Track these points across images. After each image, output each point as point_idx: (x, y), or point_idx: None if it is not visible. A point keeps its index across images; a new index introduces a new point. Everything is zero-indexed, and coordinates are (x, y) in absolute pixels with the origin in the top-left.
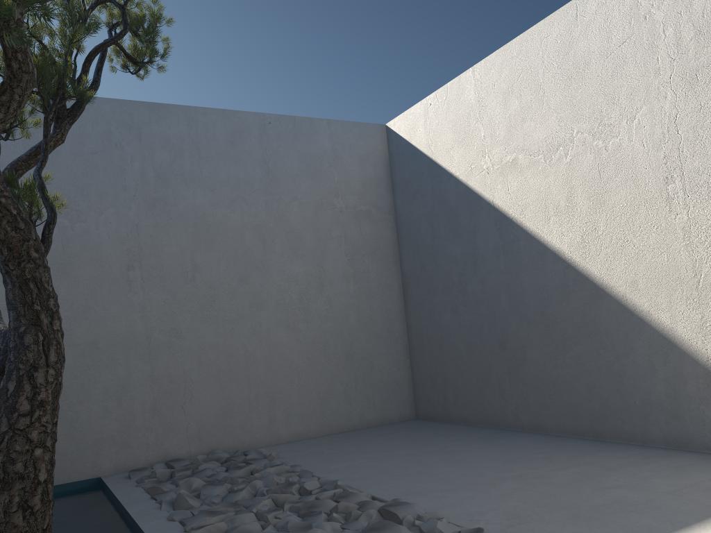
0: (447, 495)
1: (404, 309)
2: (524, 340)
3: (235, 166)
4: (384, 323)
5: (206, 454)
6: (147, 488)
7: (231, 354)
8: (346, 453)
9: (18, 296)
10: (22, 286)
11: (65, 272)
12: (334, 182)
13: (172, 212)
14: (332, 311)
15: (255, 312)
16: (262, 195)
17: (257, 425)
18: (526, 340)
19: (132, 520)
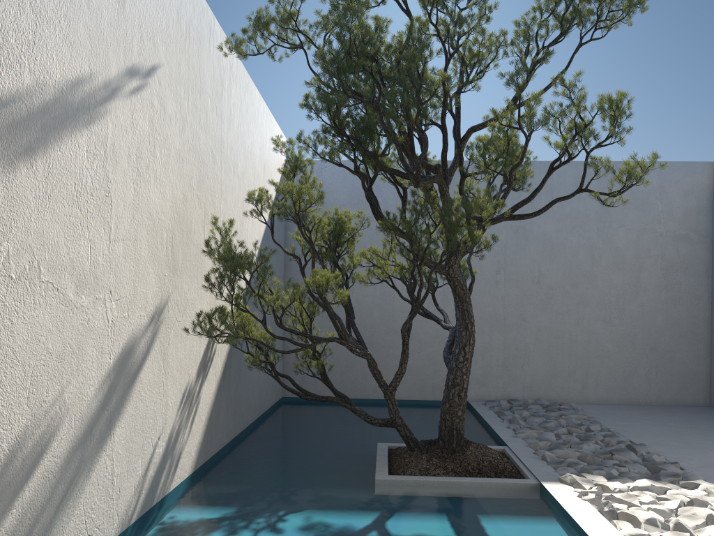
0: (678, 449)
1: (710, 317)
2: None
3: (577, 202)
4: (689, 326)
5: (534, 400)
6: (495, 411)
7: (559, 336)
8: (632, 417)
9: (460, 316)
10: (462, 312)
11: None
12: (657, 211)
13: (528, 235)
14: (642, 313)
15: (580, 308)
16: (596, 223)
17: (572, 387)
18: None
19: (487, 424)
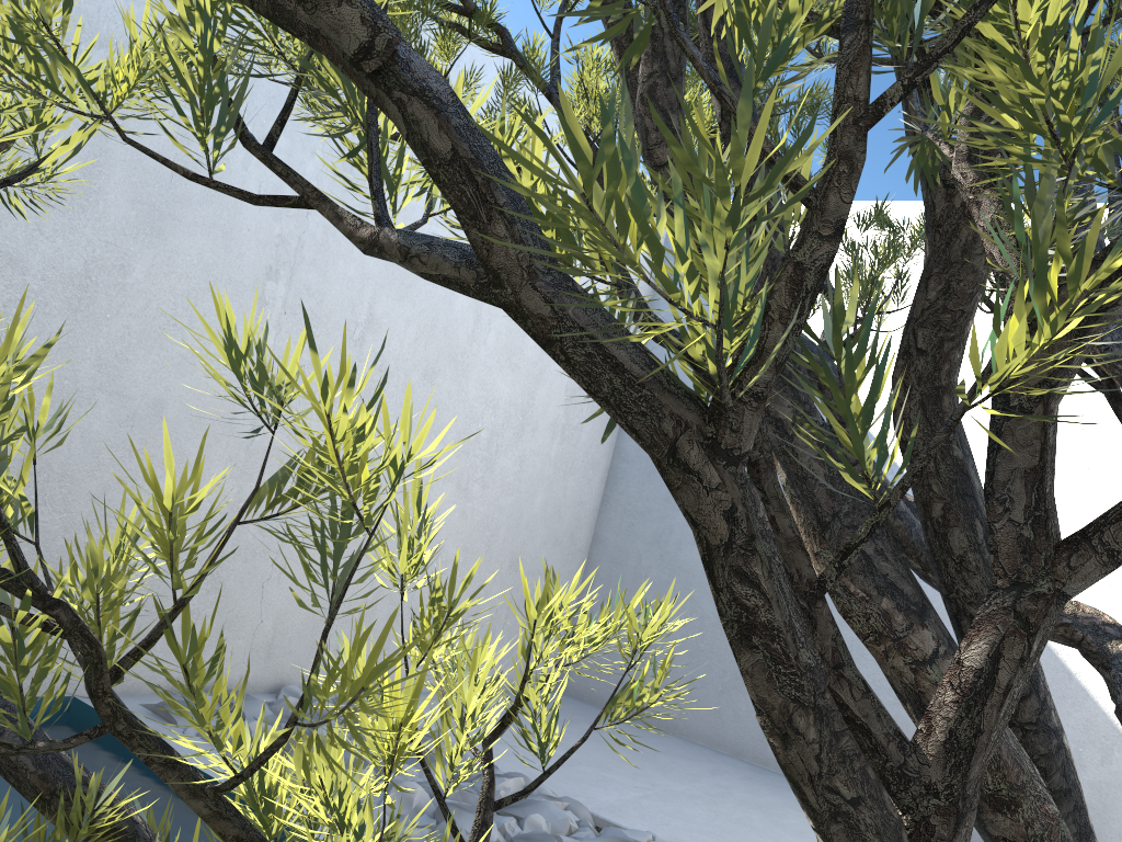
0: None
1: (598, 509)
2: (848, 645)
3: None
4: (571, 522)
5: (269, 687)
6: None
7: None
8: (567, 761)
9: None
10: None
11: (158, 230)
12: None
13: None
14: (519, 480)
15: (425, 442)
16: None
17: None
18: (853, 646)
19: None
